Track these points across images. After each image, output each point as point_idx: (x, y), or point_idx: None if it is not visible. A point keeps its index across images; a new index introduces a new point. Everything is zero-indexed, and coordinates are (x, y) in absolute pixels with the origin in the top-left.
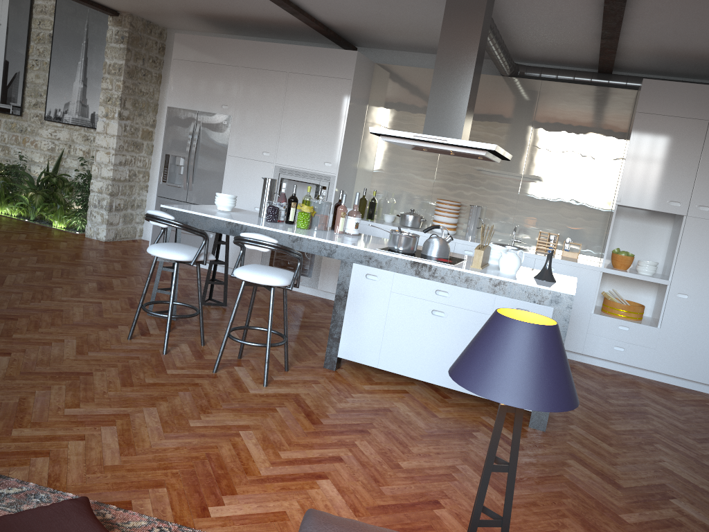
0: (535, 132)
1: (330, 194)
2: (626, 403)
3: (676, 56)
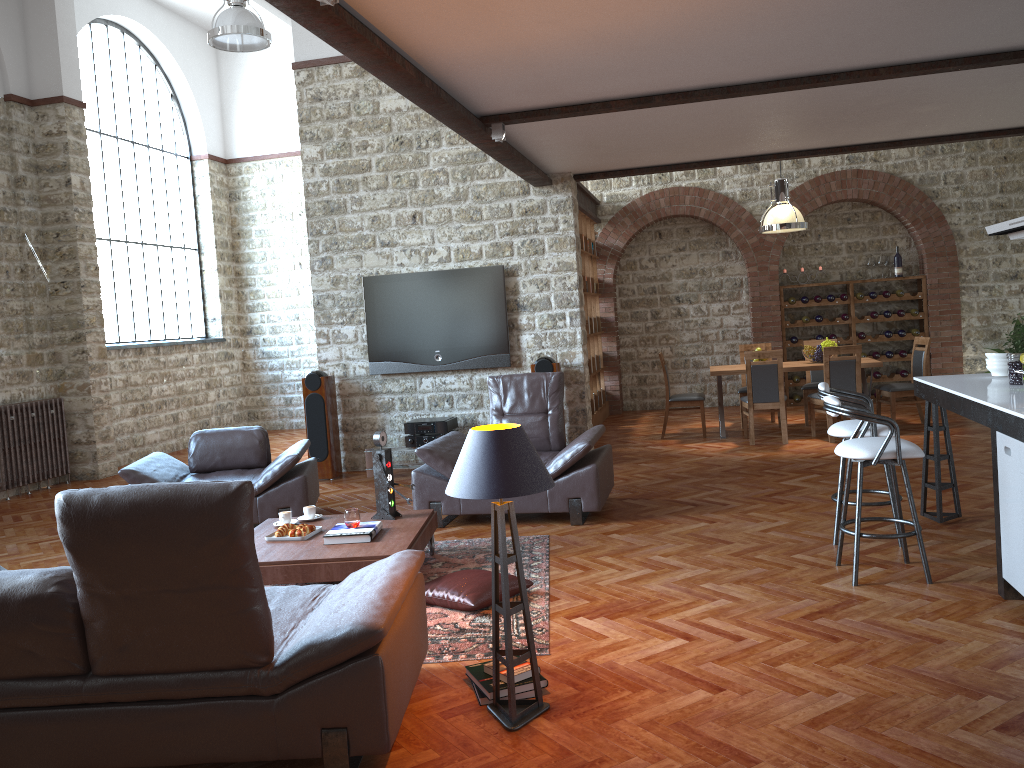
0: None
1: None
2: None
3: None
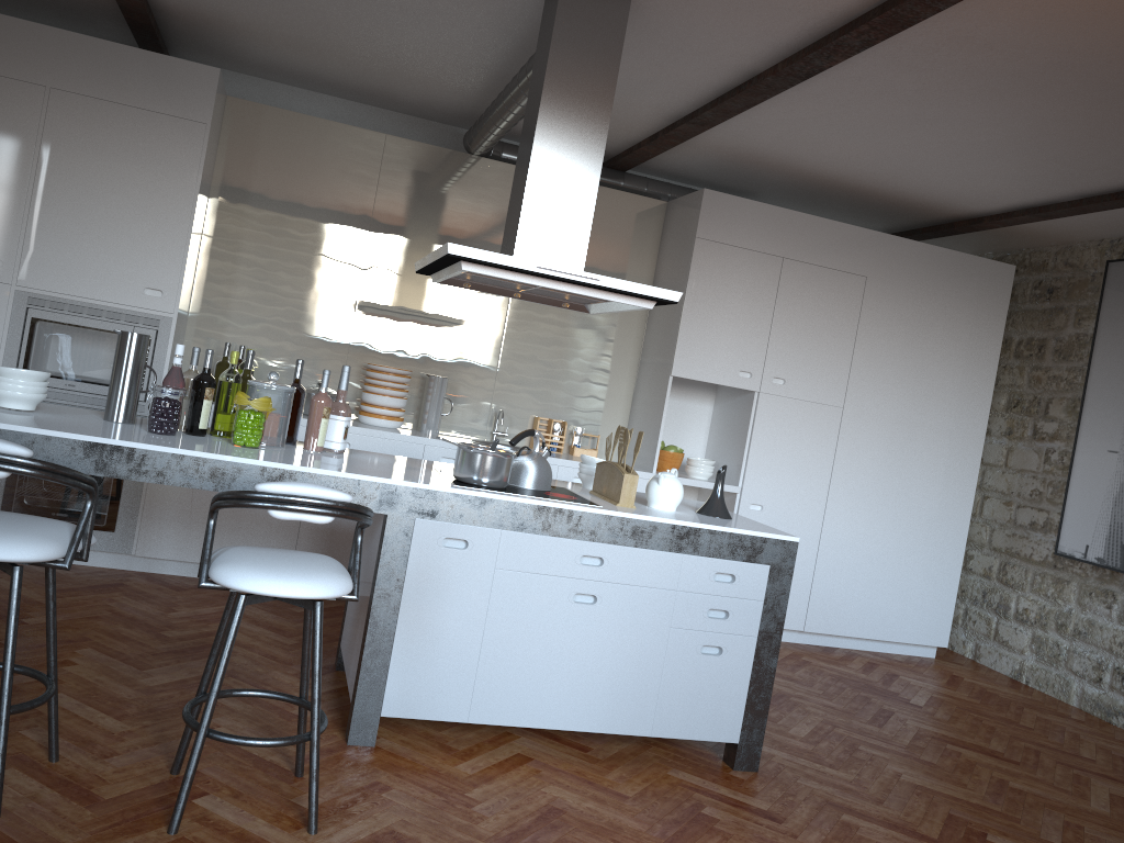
0: None
1: (160, 355)
2: None
3: (742, 161)
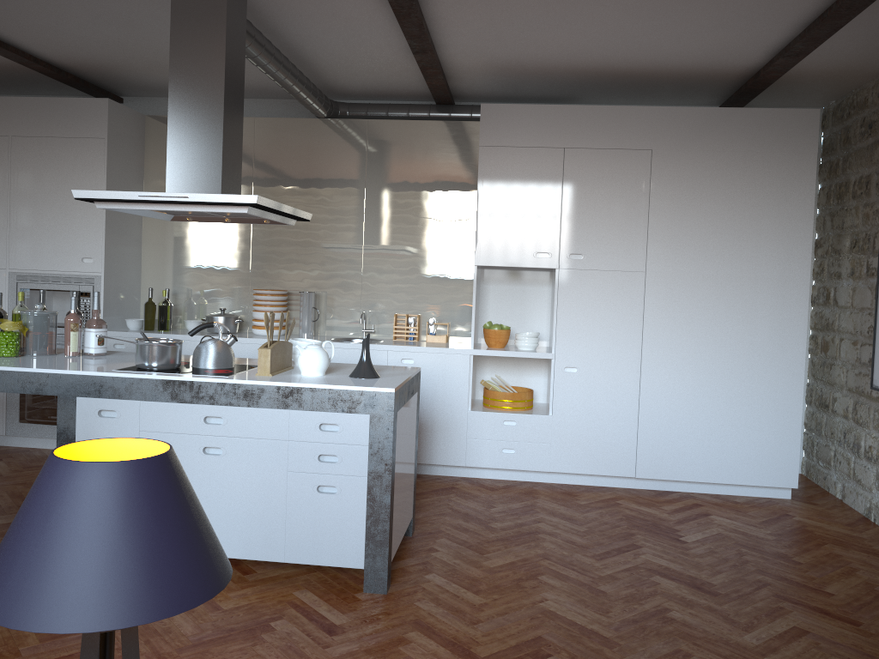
0: (370, 187)
1: None
2: (514, 524)
3: (515, 73)
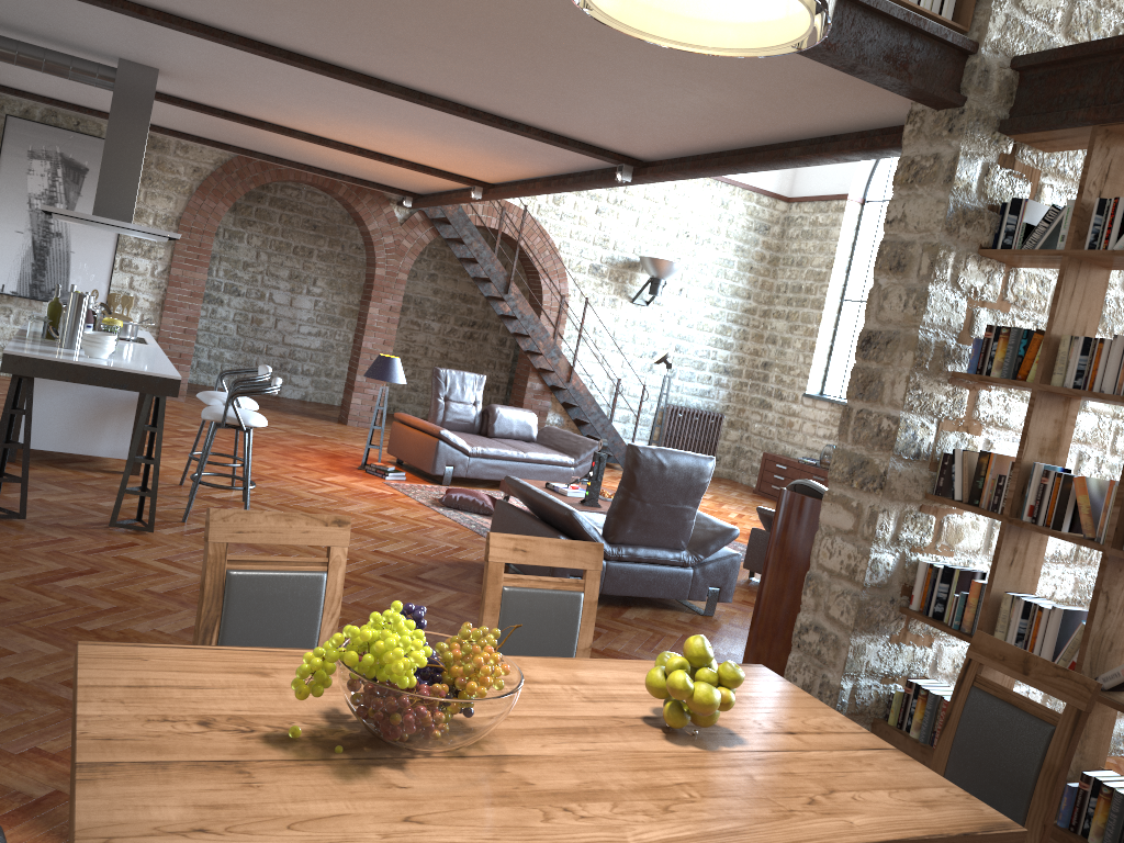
0: None
1: None
2: None
3: None
